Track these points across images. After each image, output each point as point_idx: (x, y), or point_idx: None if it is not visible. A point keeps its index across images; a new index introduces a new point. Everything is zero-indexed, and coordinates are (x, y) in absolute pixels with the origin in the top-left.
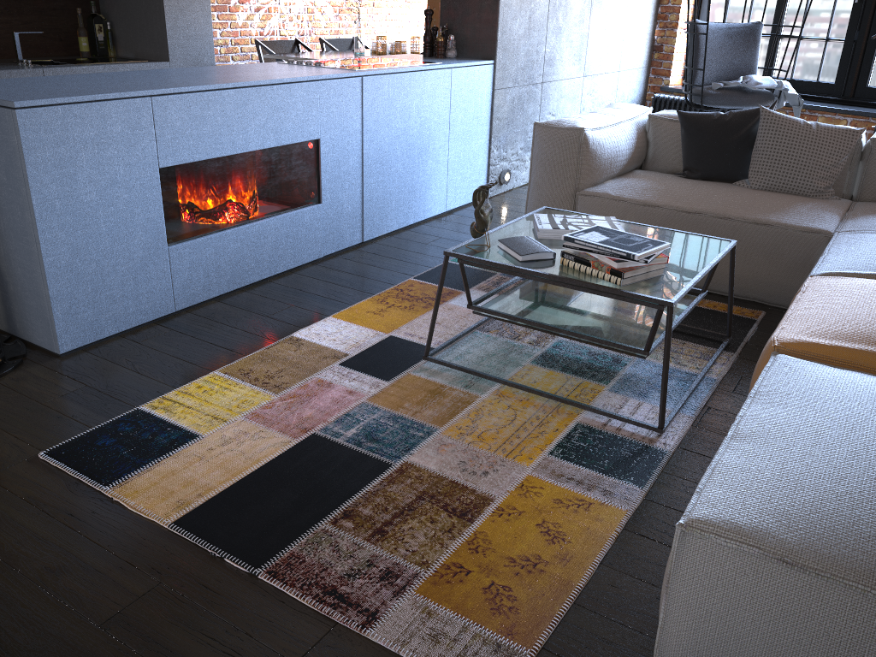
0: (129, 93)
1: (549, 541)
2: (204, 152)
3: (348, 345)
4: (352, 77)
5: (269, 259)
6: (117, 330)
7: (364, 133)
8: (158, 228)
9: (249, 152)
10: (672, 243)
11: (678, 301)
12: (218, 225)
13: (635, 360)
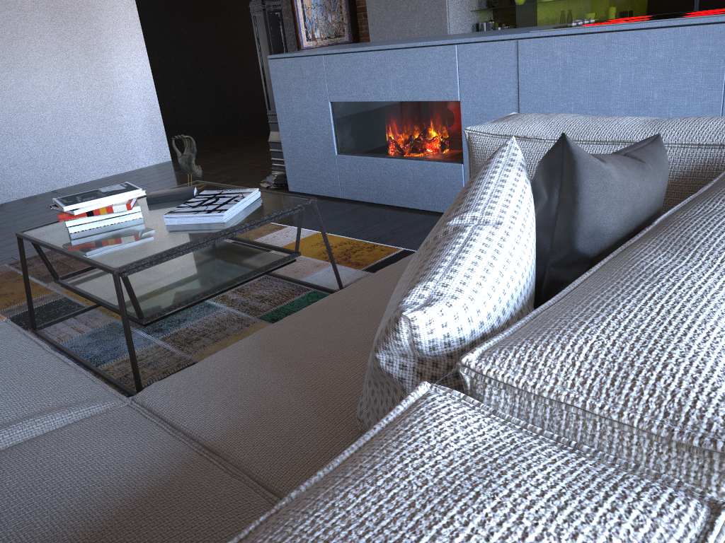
0: (312, 52)
1: None
2: (355, 96)
3: (263, 241)
4: (505, 40)
5: (408, 193)
6: (312, 192)
7: (521, 103)
8: (330, 140)
9: (394, 102)
10: (141, 241)
11: (144, 310)
12: (371, 152)
13: (152, 339)
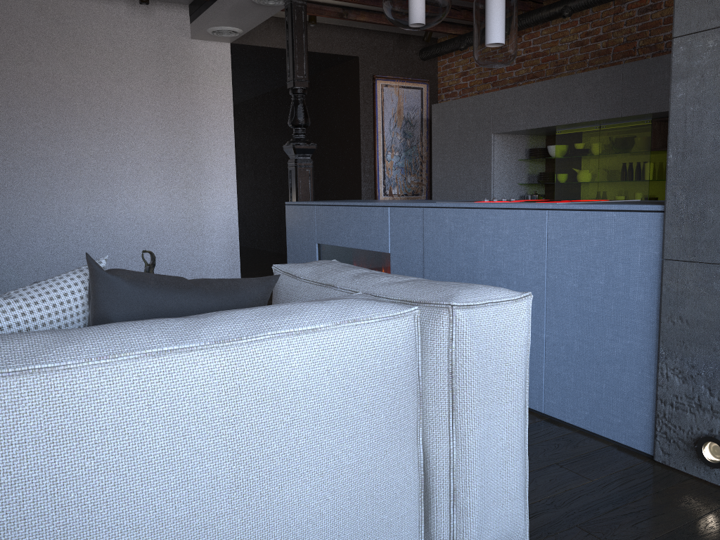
0: (309, 202)
1: None
2: (331, 240)
3: None
4: (417, 207)
5: None
6: None
7: (425, 260)
8: None
9: (353, 249)
10: None
11: None
12: None
13: None
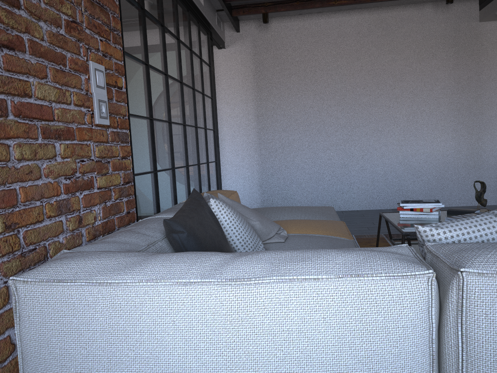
0: None
1: (371, 244)
2: None
3: None
4: None
5: None
6: None
7: None
8: None
9: None
10: None
11: None
12: None
13: None
